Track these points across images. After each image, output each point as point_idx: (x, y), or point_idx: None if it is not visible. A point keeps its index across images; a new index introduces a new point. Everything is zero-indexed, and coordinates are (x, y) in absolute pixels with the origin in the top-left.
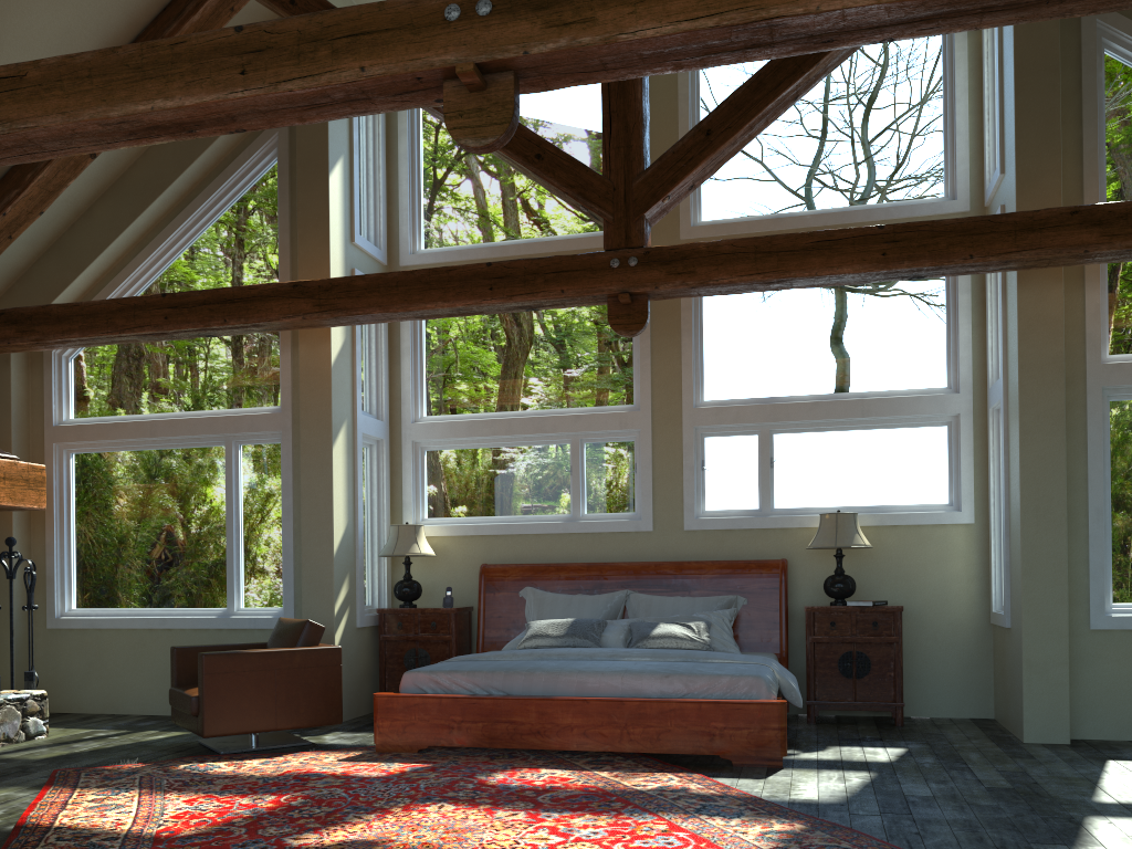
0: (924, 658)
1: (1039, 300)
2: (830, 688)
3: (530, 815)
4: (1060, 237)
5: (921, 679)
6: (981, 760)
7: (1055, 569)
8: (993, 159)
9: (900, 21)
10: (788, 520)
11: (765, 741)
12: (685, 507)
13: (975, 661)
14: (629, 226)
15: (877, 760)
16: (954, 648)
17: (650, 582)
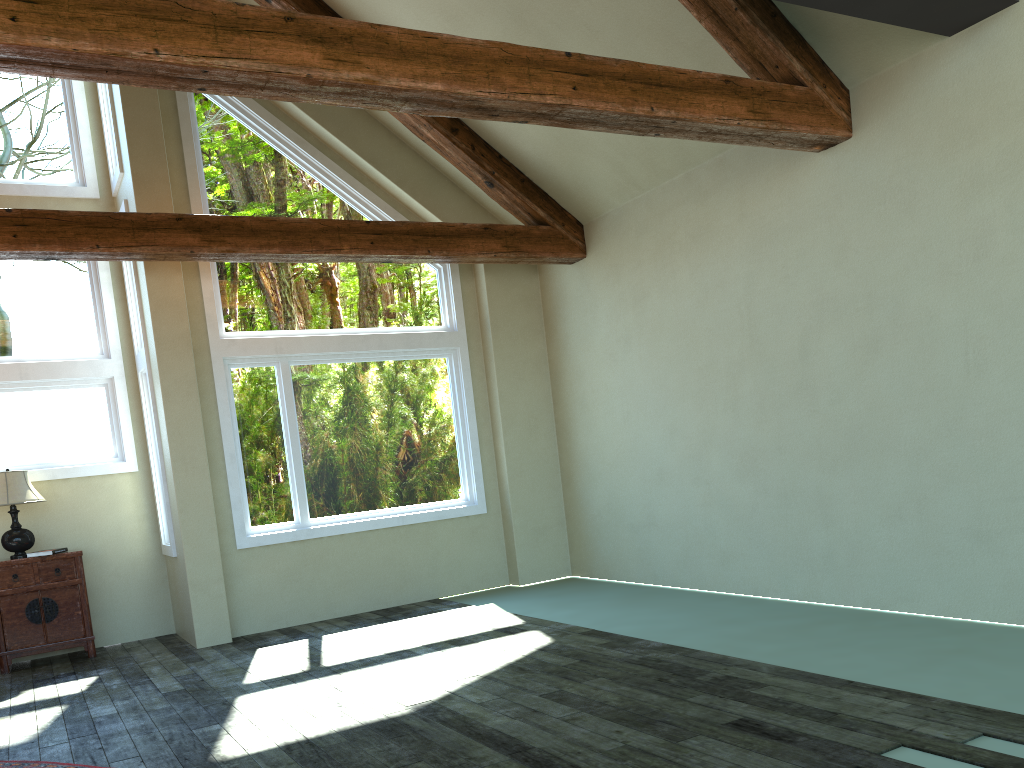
0: (110, 592)
1: (165, 285)
2: (21, 636)
3: None
4: (171, 237)
5: (109, 611)
6: (161, 671)
7: (204, 505)
8: (115, 156)
9: None
10: None
11: None
12: None
13: (155, 588)
14: None
15: (69, 692)
16: (135, 580)
17: None
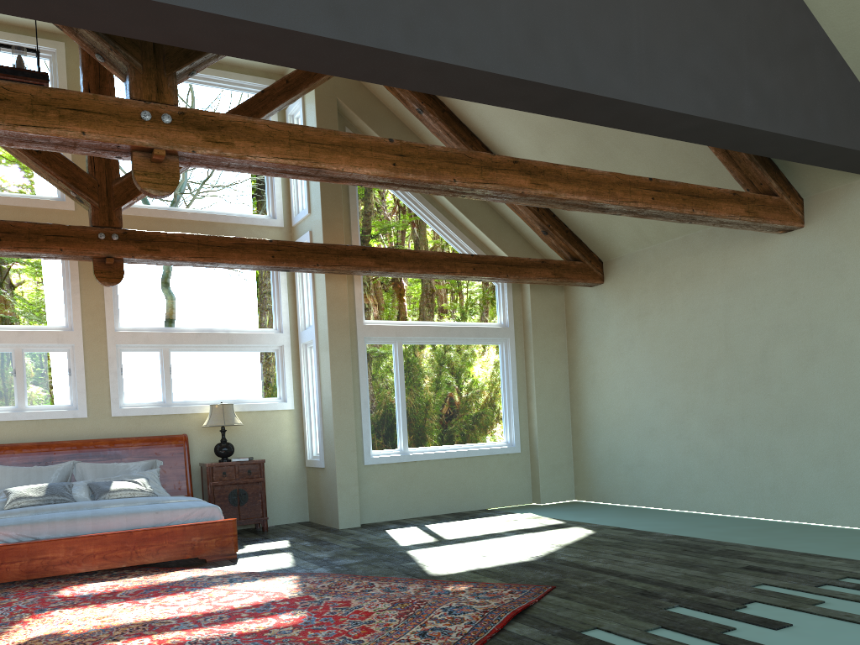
0: (271, 490)
1: (336, 288)
2: (225, 513)
3: (133, 603)
4: (358, 261)
5: (269, 503)
6: (331, 539)
7: (350, 434)
8: (297, 200)
9: (370, 181)
10: (185, 408)
11: (226, 544)
12: (112, 401)
13: (298, 489)
14: (111, 212)
15: (281, 547)
16: (286, 482)
17: (91, 453)
